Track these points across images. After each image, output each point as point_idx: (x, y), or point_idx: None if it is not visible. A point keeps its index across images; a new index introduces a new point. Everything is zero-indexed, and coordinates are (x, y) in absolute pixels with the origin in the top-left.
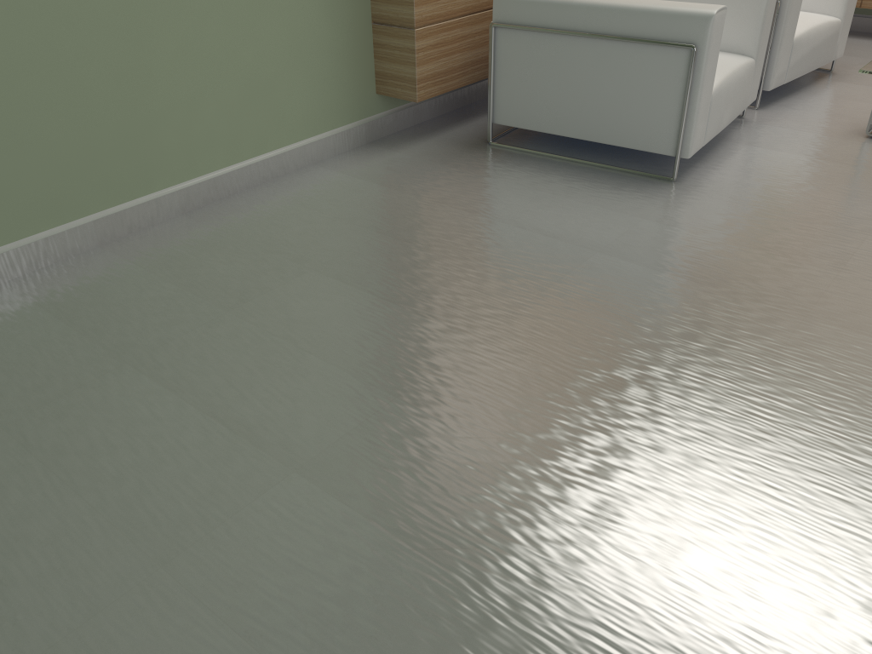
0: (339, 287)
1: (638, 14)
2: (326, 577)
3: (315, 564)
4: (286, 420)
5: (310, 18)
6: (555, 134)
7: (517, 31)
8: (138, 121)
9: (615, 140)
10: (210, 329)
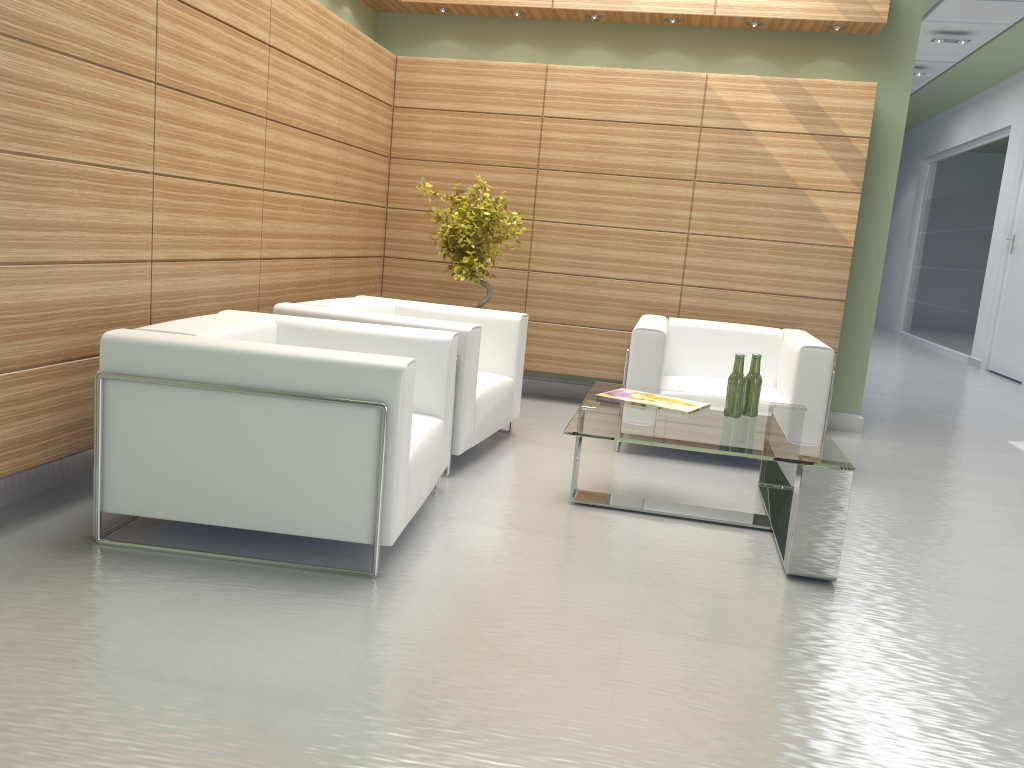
0: None
1: (309, 365)
2: None
3: None
4: None
5: None
6: (201, 522)
7: (138, 384)
8: None
9: (289, 527)
10: None
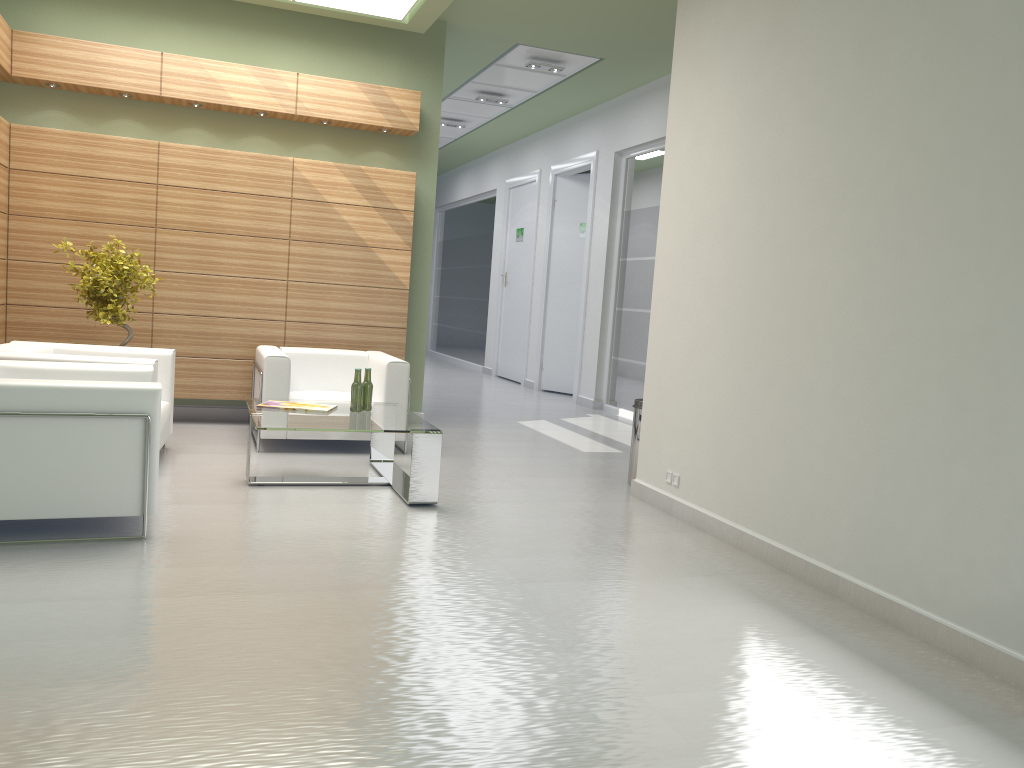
0: None
1: (87, 391)
2: None
3: None
4: None
5: None
6: None
7: None
8: None
9: (74, 512)
10: None
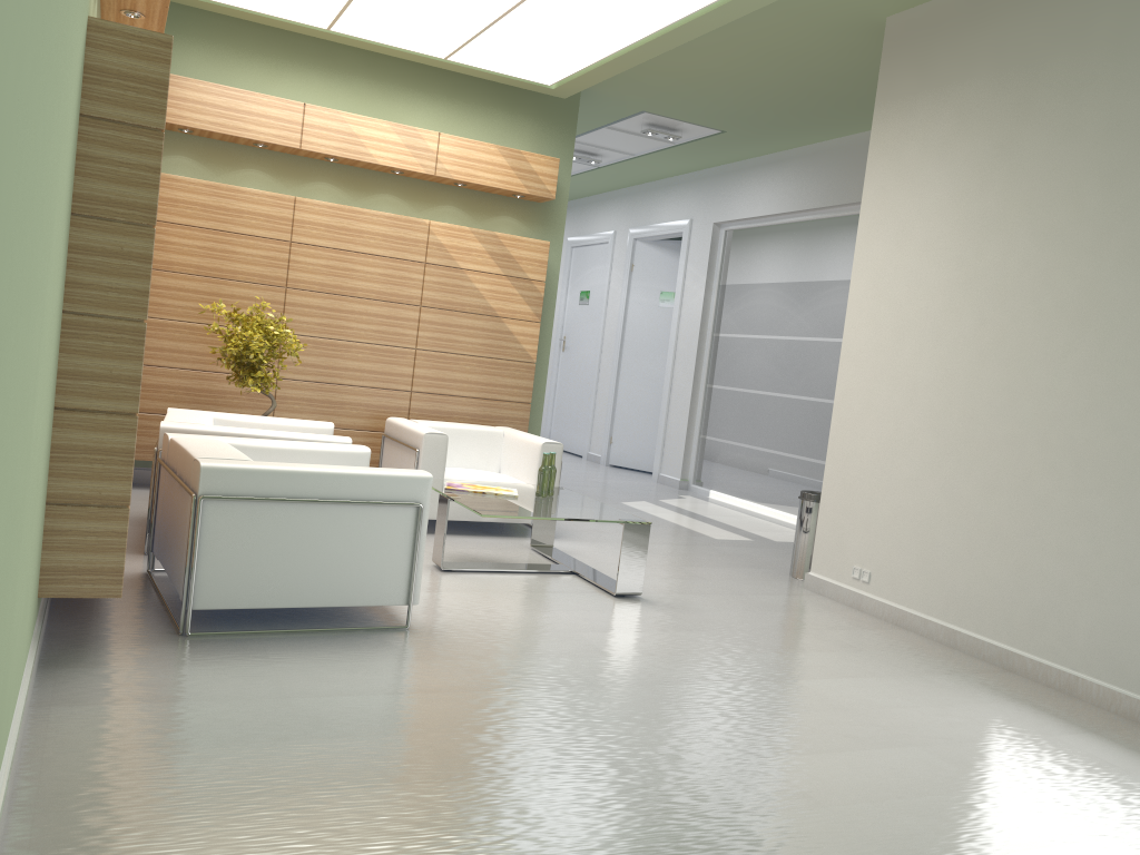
0: (391, 790)
1: (368, 479)
2: None
3: None
4: None
5: (41, 501)
6: (277, 606)
7: (232, 502)
8: (7, 665)
9: (346, 601)
10: None
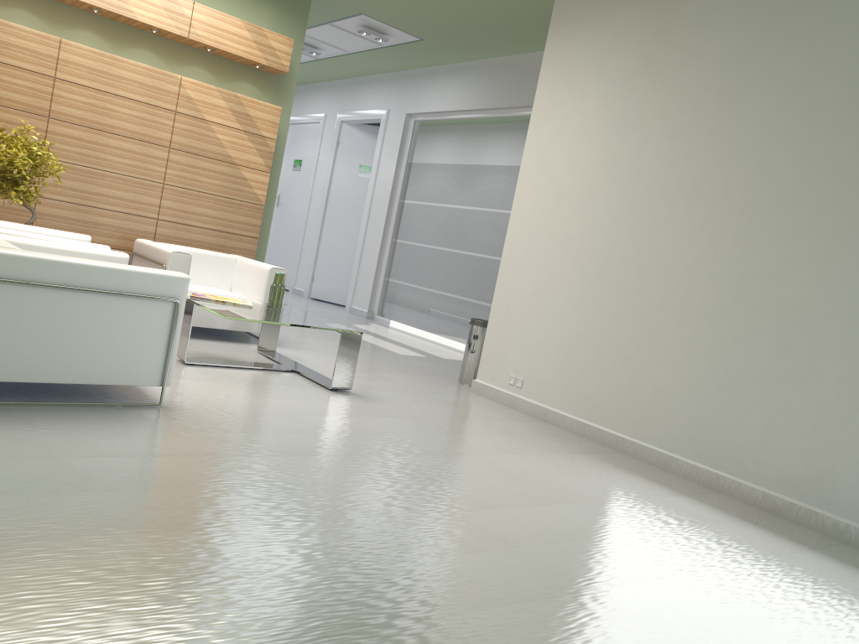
0: (161, 535)
1: (132, 274)
2: (538, 634)
3: (526, 635)
4: (361, 608)
5: None
6: (42, 381)
7: (2, 285)
8: None
9: (107, 380)
10: (165, 607)
